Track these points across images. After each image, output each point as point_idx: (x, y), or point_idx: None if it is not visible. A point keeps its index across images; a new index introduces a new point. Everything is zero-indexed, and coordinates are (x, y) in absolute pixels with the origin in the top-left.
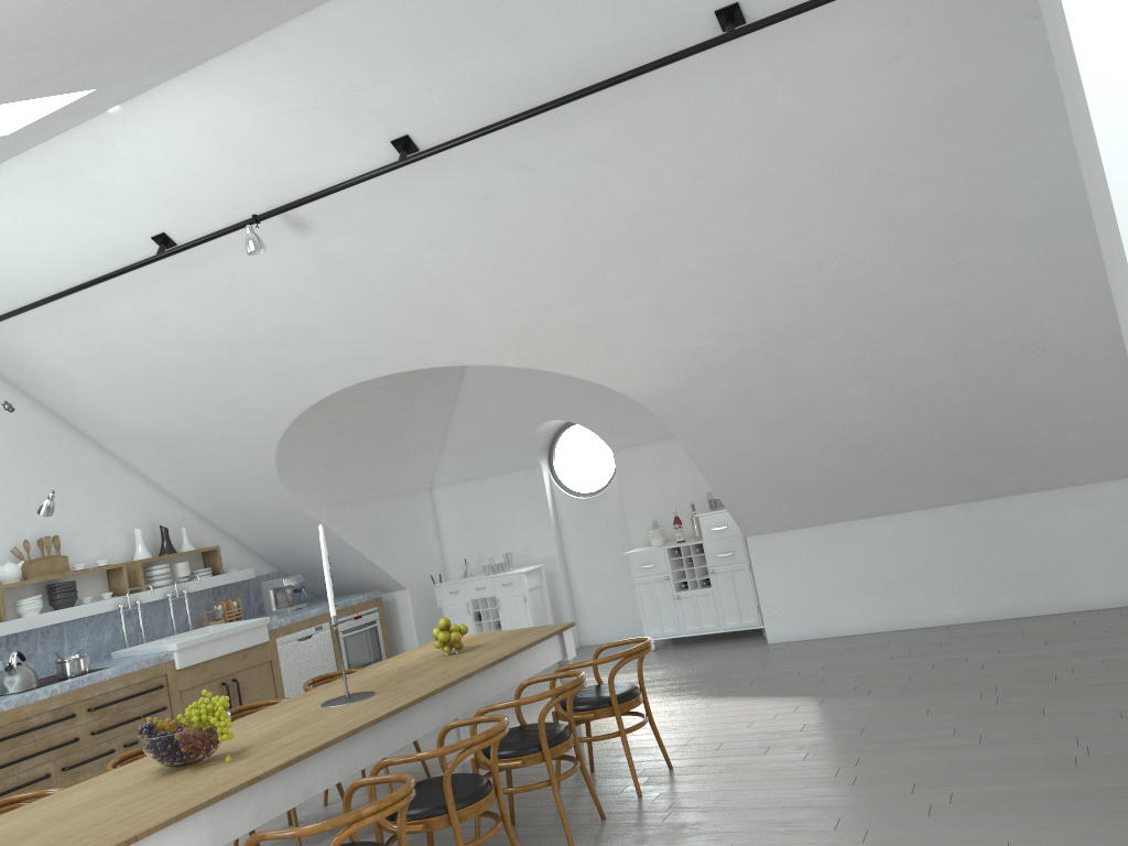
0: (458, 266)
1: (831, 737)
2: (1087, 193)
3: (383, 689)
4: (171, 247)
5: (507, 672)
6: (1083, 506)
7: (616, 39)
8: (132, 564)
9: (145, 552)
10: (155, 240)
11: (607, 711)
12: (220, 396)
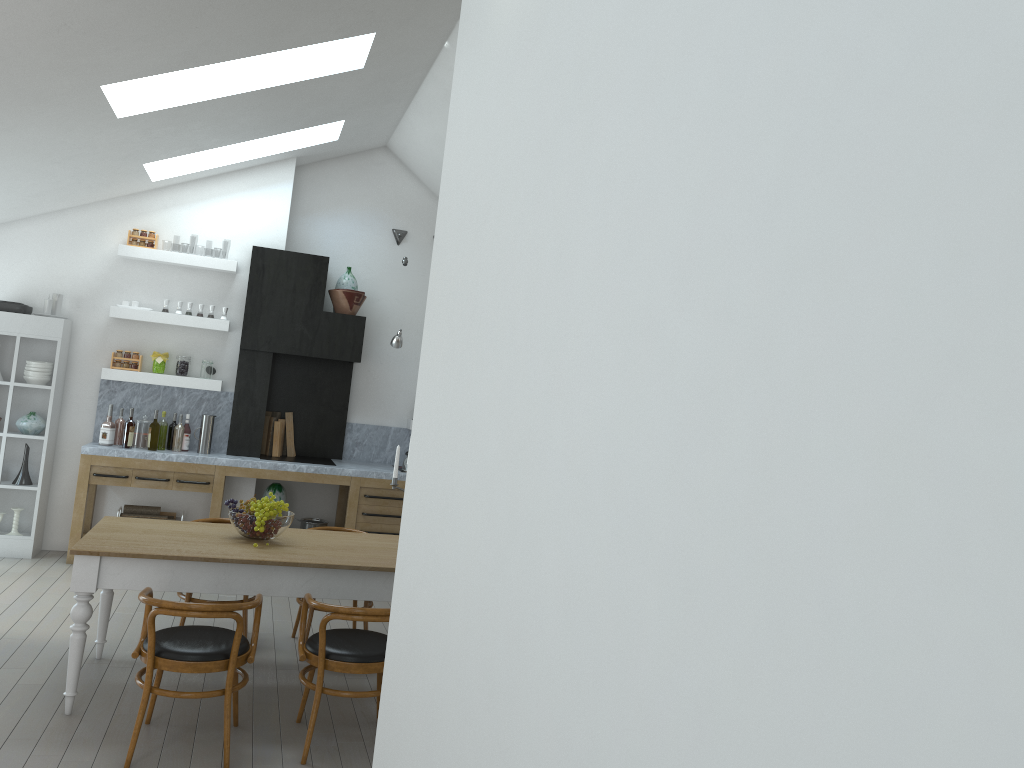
0: None
1: None
2: None
3: None
4: None
5: None
6: None
7: None
8: None
9: None
10: None
11: None
12: None
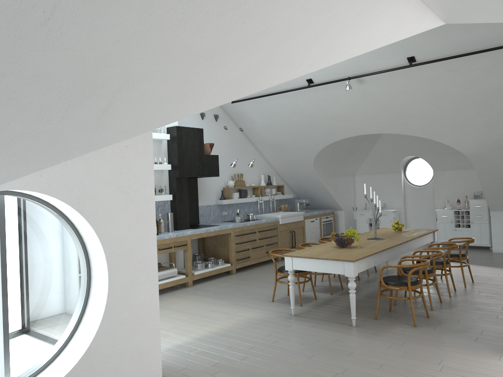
0: (414, 100)
1: None
2: None
3: (385, 238)
4: (311, 83)
5: (421, 240)
6: None
7: None
8: (260, 187)
9: (264, 183)
10: (307, 81)
11: (457, 258)
12: (305, 133)
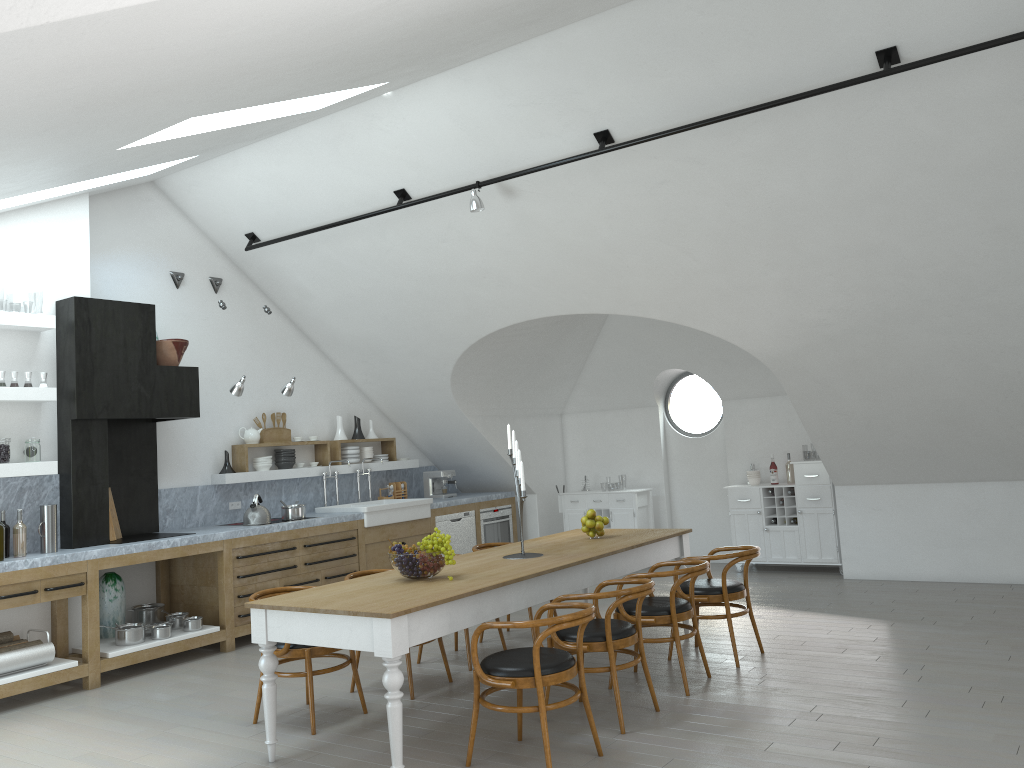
0: (628, 234)
1: (900, 648)
2: None
3: (548, 553)
4: (406, 200)
5: (640, 557)
6: None
7: (789, 68)
8: (333, 443)
9: (343, 435)
10: (396, 194)
11: (718, 597)
12: (419, 318)
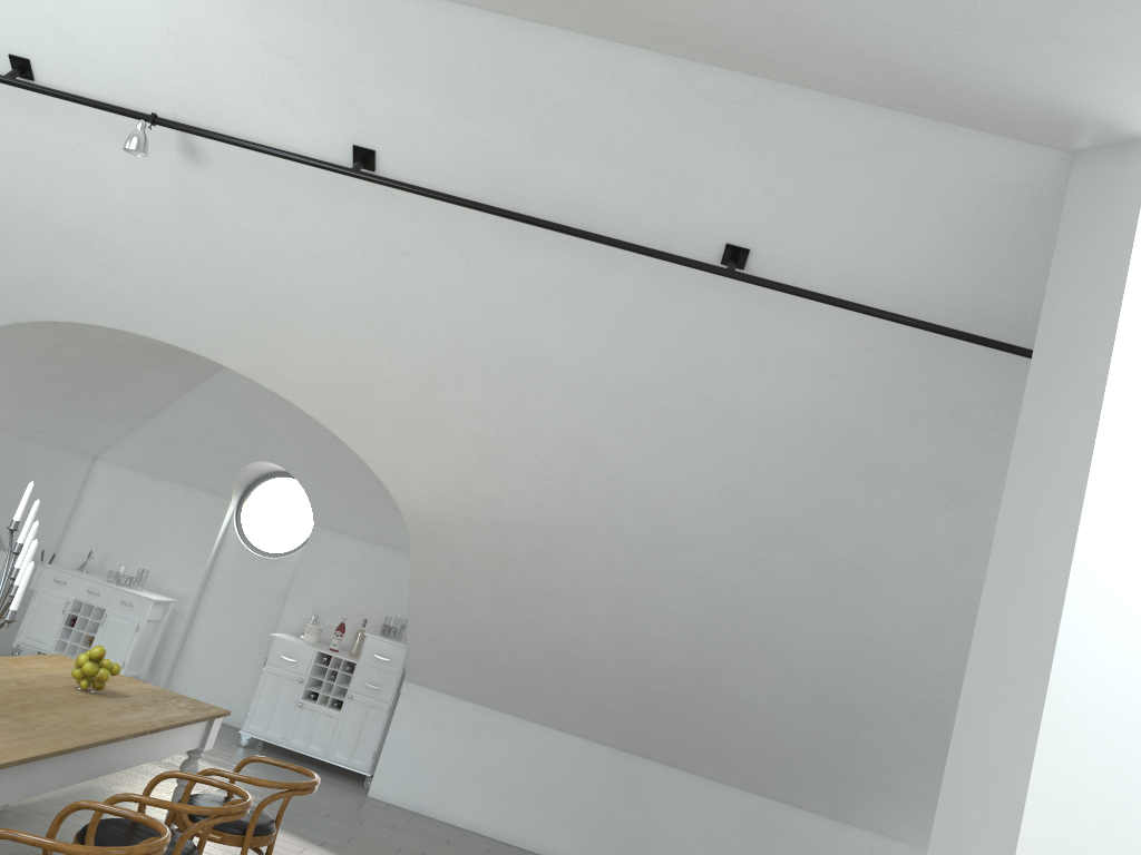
0: (327, 292)
1: None
2: (980, 611)
3: (5, 710)
4: (25, 78)
5: (146, 746)
6: (710, 801)
7: (630, 206)
8: None
9: None
10: (12, 60)
11: (236, 839)
12: None
